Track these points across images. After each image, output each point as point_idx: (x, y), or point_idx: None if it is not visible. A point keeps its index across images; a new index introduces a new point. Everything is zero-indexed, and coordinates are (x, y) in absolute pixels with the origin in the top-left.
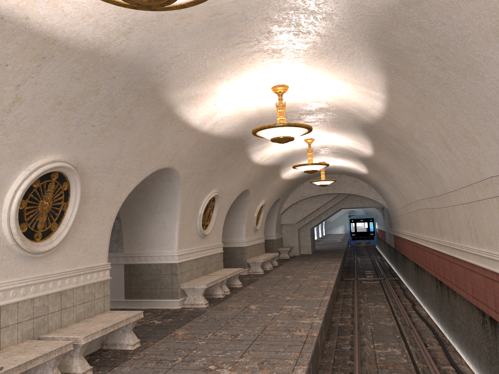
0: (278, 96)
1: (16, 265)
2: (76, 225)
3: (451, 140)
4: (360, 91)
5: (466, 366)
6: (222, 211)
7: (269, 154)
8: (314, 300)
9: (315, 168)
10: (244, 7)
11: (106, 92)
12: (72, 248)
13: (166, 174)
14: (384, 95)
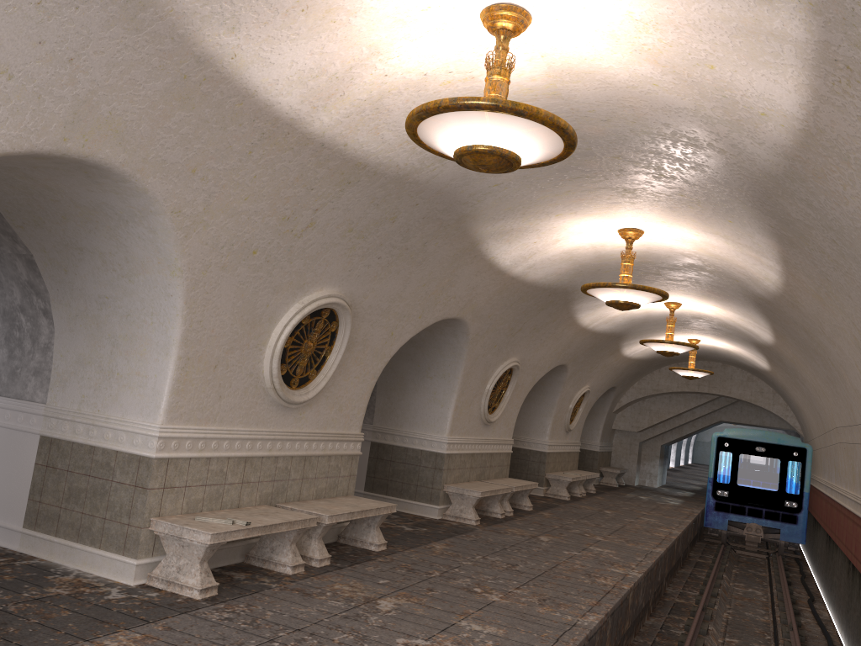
0: (627, 243)
1: (268, 413)
2: (334, 377)
3: None
4: (746, 254)
5: None
6: (521, 391)
7: (606, 316)
8: (639, 549)
9: (674, 349)
10: (591, 143)
11: (403, 220)
12: (326, 404)
13: (452, 325)
14: (779, 266)
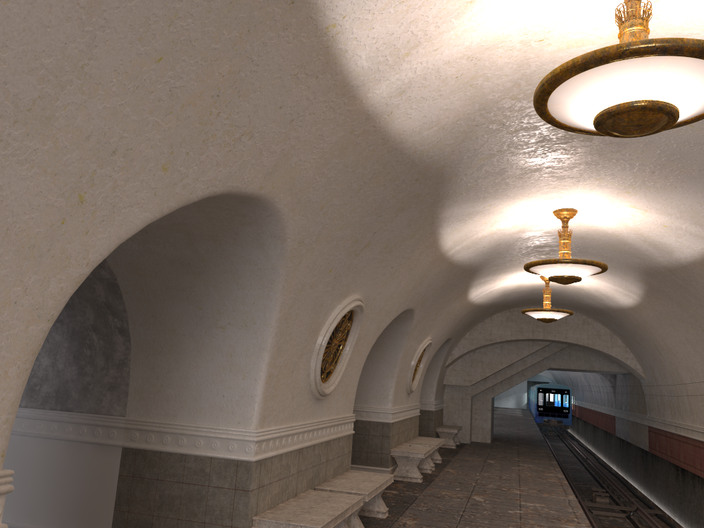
0: None
1: None
2: None
3: None
4: None
5: None
6: (363, 346)
7: (472, 235)
8: None
9: (577, 272)
10: None
11: None
12: None
13: (253, 223)
14: None
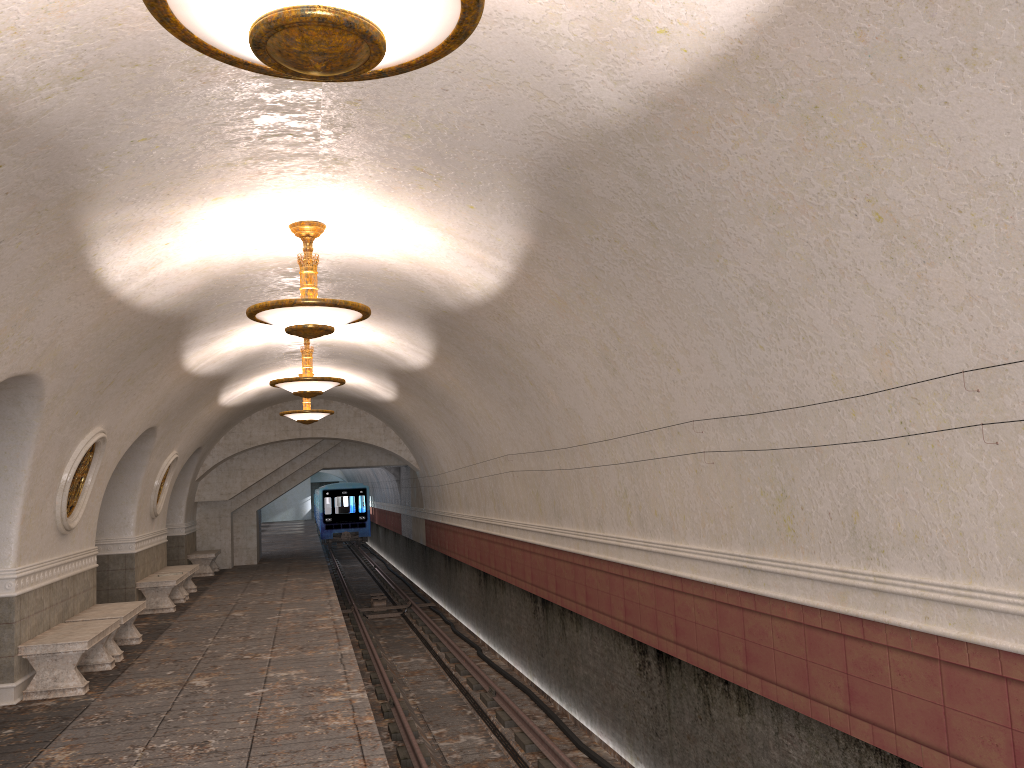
0: (305, 242)
1: None
2: None
3: (624, 355)
4: (464, 253)
5: (603, 748)
6: (103, 474)
7: (217, 352)
8: (325, 655)
9: (318, 387)
10: None
11: None
12: None
13: (13, 387)
14: (513, 266)
